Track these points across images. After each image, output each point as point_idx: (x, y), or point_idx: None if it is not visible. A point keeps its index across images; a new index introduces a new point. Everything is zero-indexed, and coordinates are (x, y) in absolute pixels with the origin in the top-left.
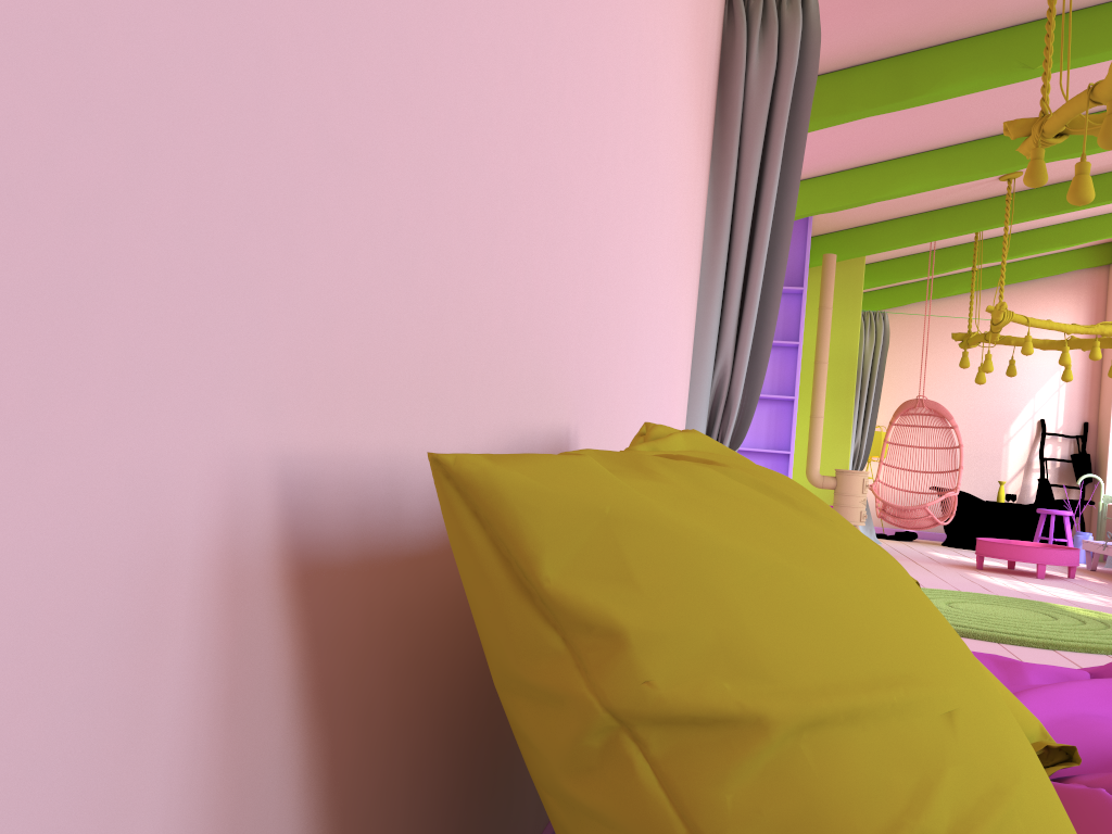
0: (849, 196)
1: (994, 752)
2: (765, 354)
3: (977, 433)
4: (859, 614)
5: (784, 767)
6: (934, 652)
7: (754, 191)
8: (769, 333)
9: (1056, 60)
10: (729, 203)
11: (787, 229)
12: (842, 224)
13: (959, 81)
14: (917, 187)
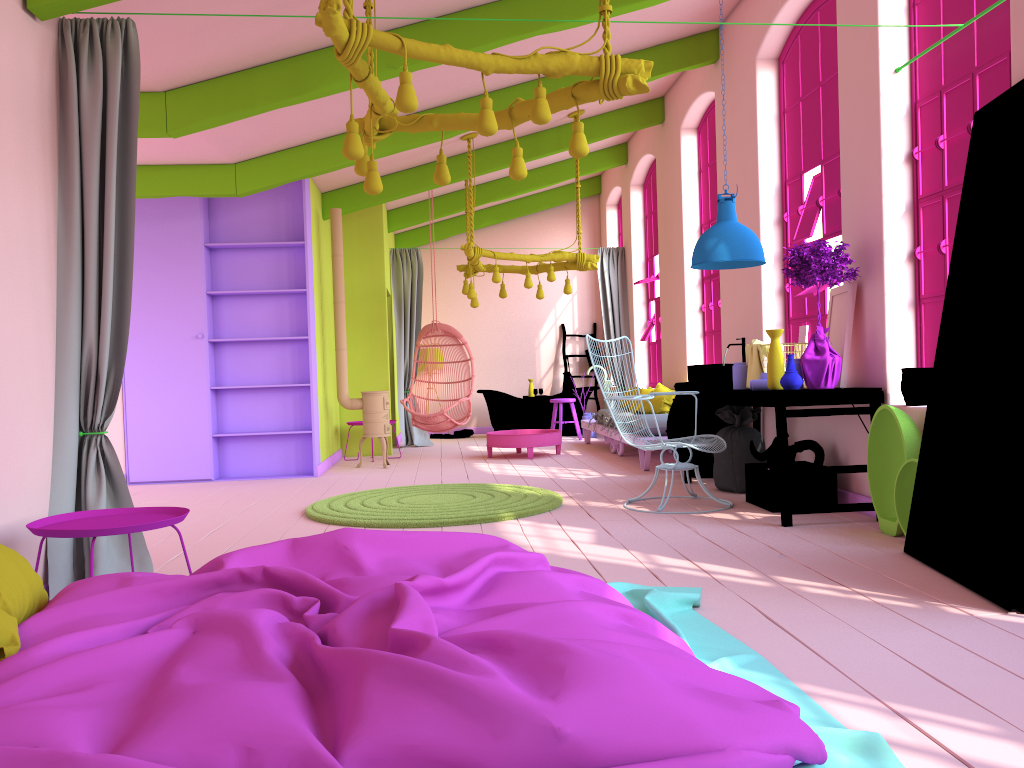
0: (319, 163)
1: None
2: (126, 334)
3: (515, 341)
4: None
5: None
6: None
7: (96, 200)
8: (128, 317)
9: (413, 61)
10: (76, 211)
11: (132, 230)
12: (345, 181)
13: (342, 79)
14: (374, 154)
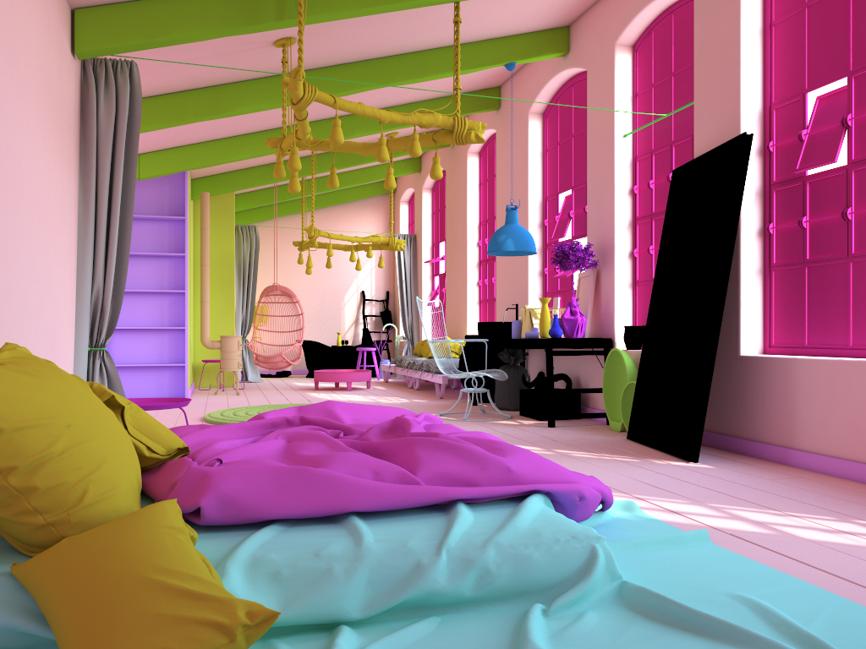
0: (206, 159)
1: (85, 433)
2: (123, 280)
3: (325, 302)
4: (40, 402)
5: (10, 440)
6: (70, 410)
7: (108, 185)
8: (125, 268)
9: None
10: (93, 192)
11: (131, 207)
12: (212, 171)
13: (250, 105)
14: (249, 155)
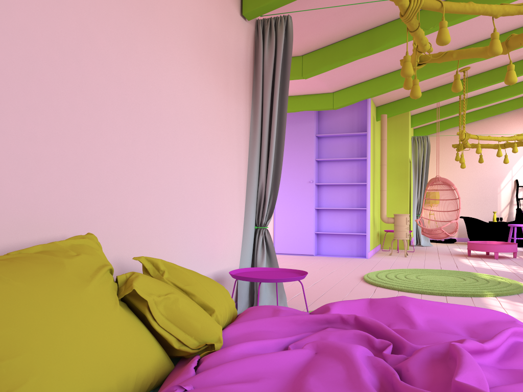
0: (377, 89)
1: (9, 349)
2: (279, 177)
3: (484, 189)
4: None
5: None
6: (6, 320)
7: (268, 108)
8: (280, 168)
9: (438, 24)
10: (259, 114)
11: (285, 123)
12: (389, 99)
13: (395, 39)
14: None
